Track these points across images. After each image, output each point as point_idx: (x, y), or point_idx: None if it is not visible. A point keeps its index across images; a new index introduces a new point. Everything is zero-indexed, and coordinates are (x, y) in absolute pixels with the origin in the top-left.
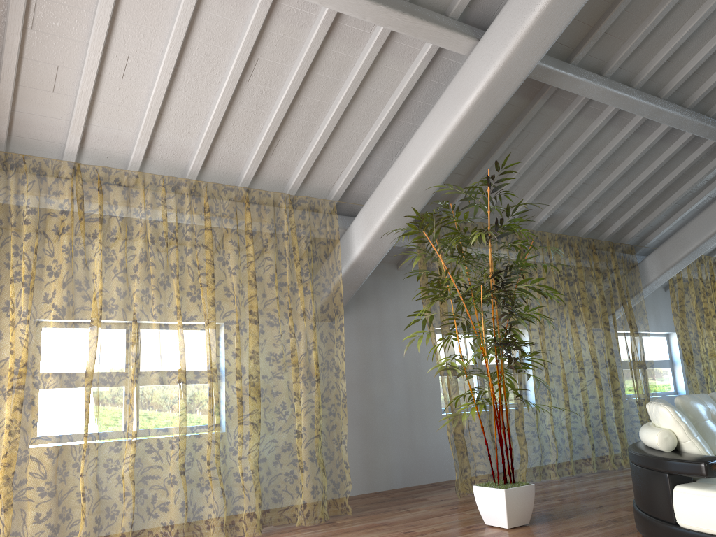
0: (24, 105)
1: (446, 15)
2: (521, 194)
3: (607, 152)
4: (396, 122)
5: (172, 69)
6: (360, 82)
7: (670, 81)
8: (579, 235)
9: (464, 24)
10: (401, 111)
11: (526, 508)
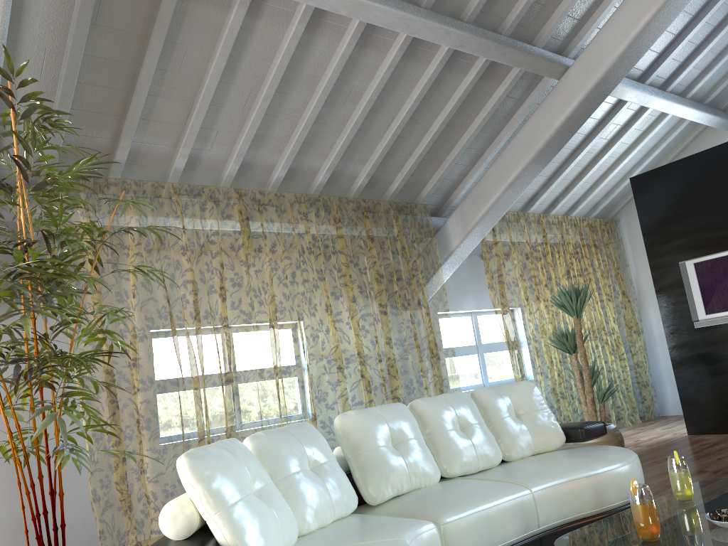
0: None
1: None
2: (229, 142)
3: (329, 76)
4: None
5: None
6: None
7: None
8: (349, 195)
9: None
10: None
11: None
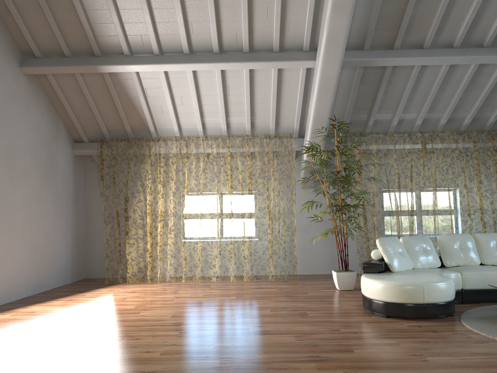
0: (156, 119)
1: (302, 50)
2: (417, 112)
3: (464, 81)
4: (309, 94)
5: (196, 99)
6: (276, 85)
7: (487, 35)
8: (485, 127)
9: (311, 52)
10: (308, 90)
11: (350, 282)
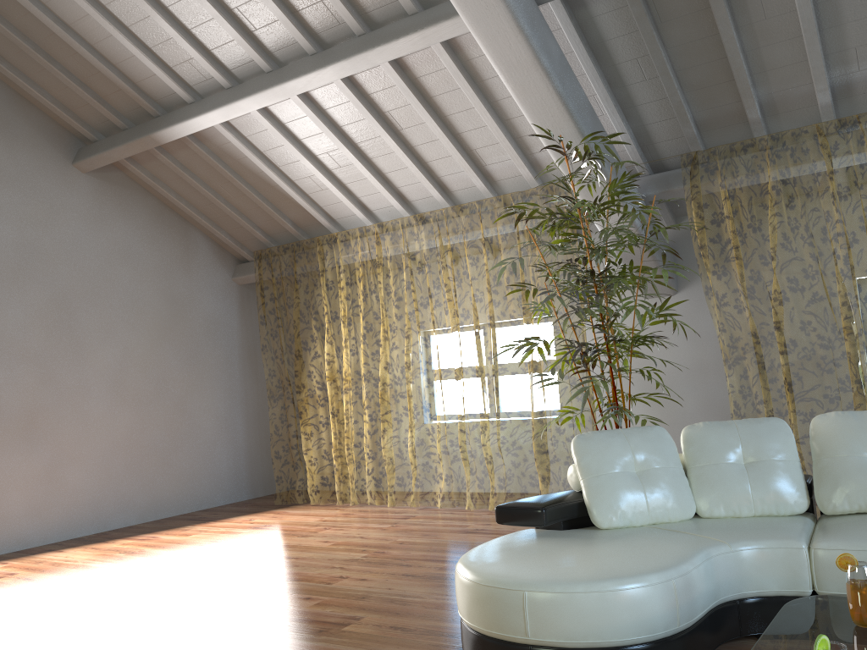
0: (321, 202)
1: None
2: None
3: None
4: None
5: (348, 151)
6: (467, 84)
7: None
8: None
9: None
10: None
11: None
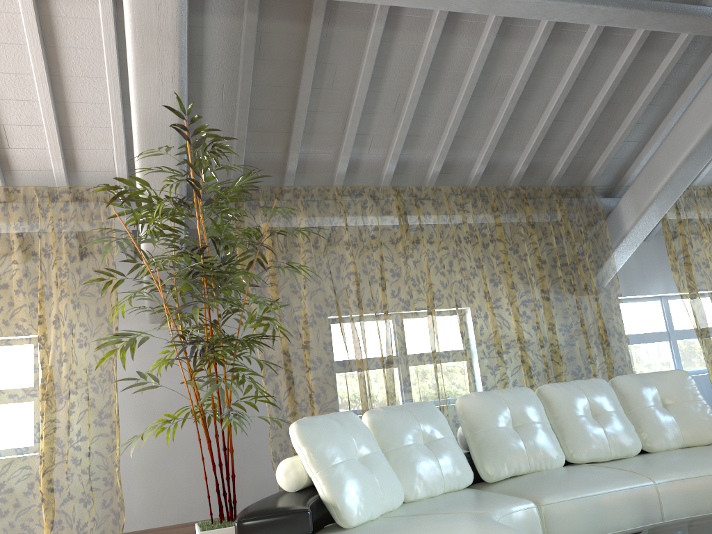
0: None
1: None
2: (384, 144)
3: (472, 71)
4: None
5: None
6: (39, 41)
7: None
8: (509, 183)
9: None
10: None
11: None
